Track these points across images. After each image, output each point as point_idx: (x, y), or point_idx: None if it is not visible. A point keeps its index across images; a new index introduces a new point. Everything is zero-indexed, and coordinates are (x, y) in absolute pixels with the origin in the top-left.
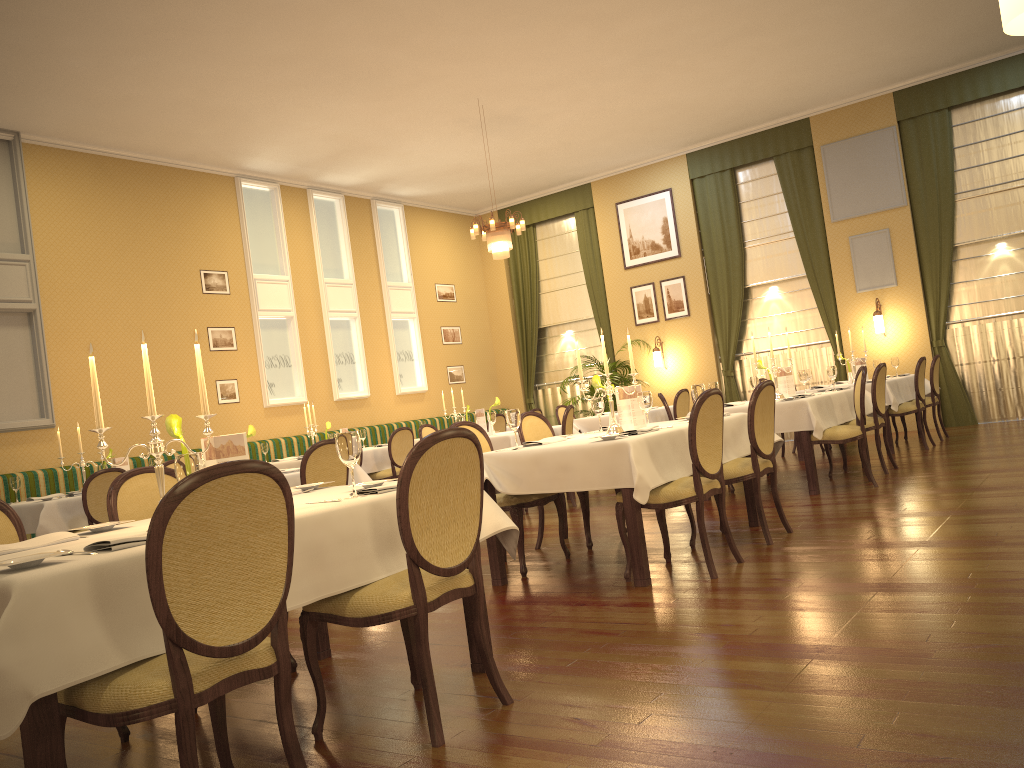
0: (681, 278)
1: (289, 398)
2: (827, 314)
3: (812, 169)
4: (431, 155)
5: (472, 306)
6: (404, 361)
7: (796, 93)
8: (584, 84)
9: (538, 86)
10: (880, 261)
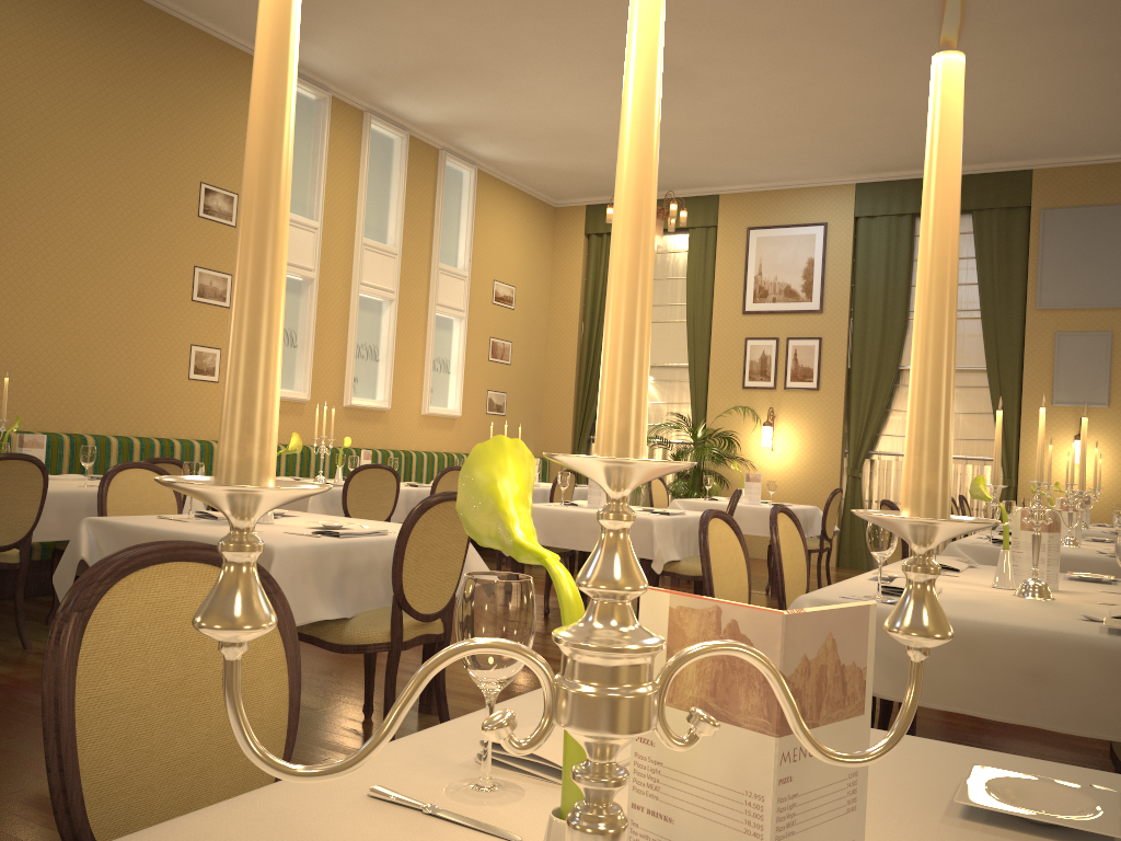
0: (817, 340)
1: (286, 391)
2: (1005, 425)
3: (1023, 236)
4: (547, 103)
5: (530, 319)
6: (438, 372)
7: (1041, 131)
8: (806, 43)
9: (746, 29)
10: (1092, 371)
